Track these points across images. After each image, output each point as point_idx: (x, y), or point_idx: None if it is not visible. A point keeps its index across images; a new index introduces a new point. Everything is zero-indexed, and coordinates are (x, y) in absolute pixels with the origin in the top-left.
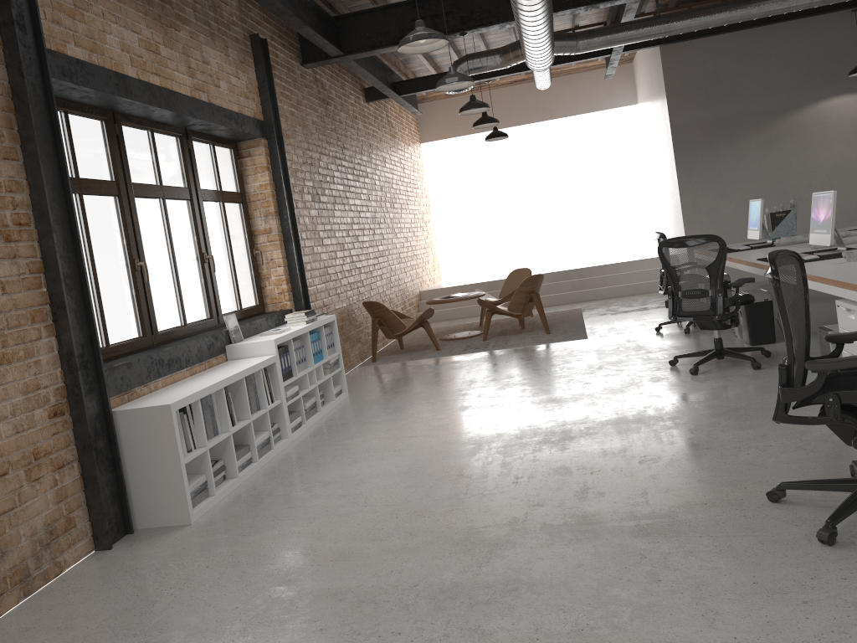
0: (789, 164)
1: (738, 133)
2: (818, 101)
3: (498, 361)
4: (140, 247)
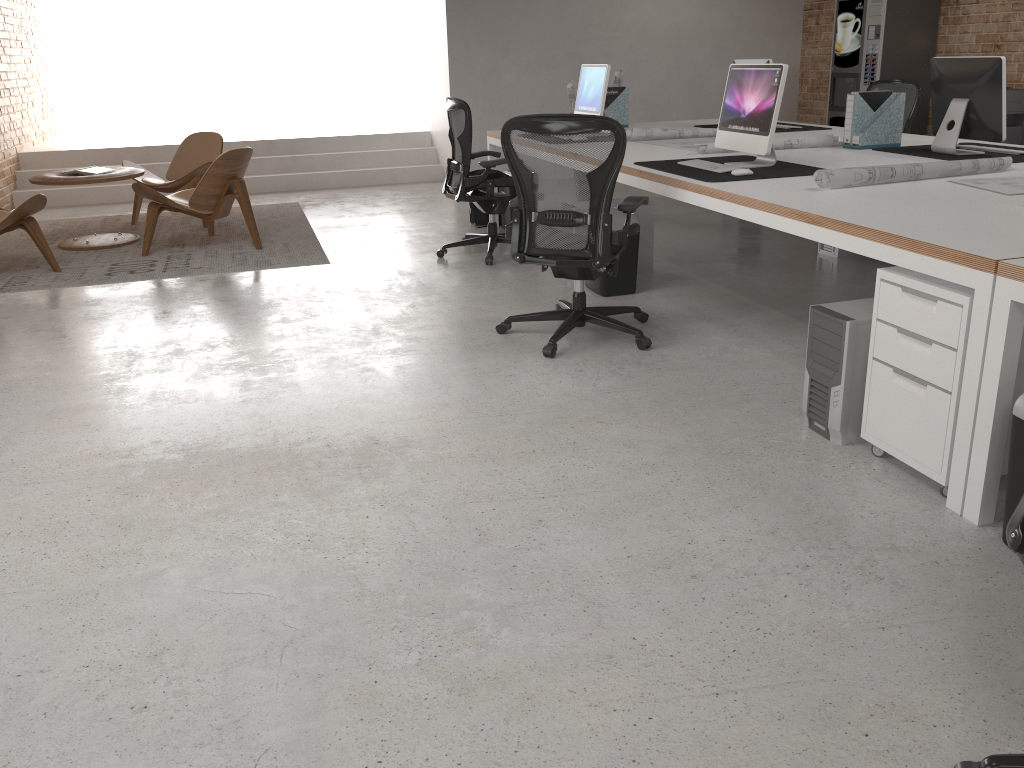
0: (590, 22)
1: None
2: None
3: (179, 304)
4: None
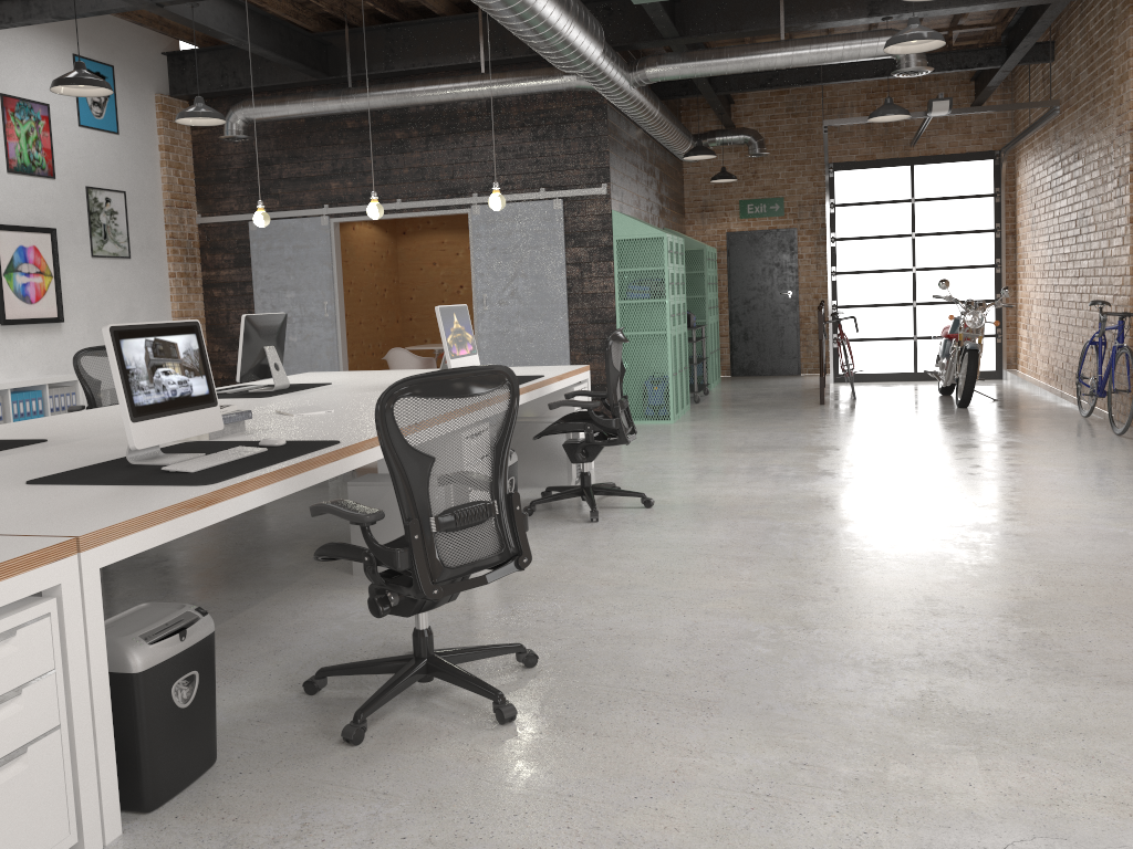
0: None
1: None
2: None
3: None
4: None
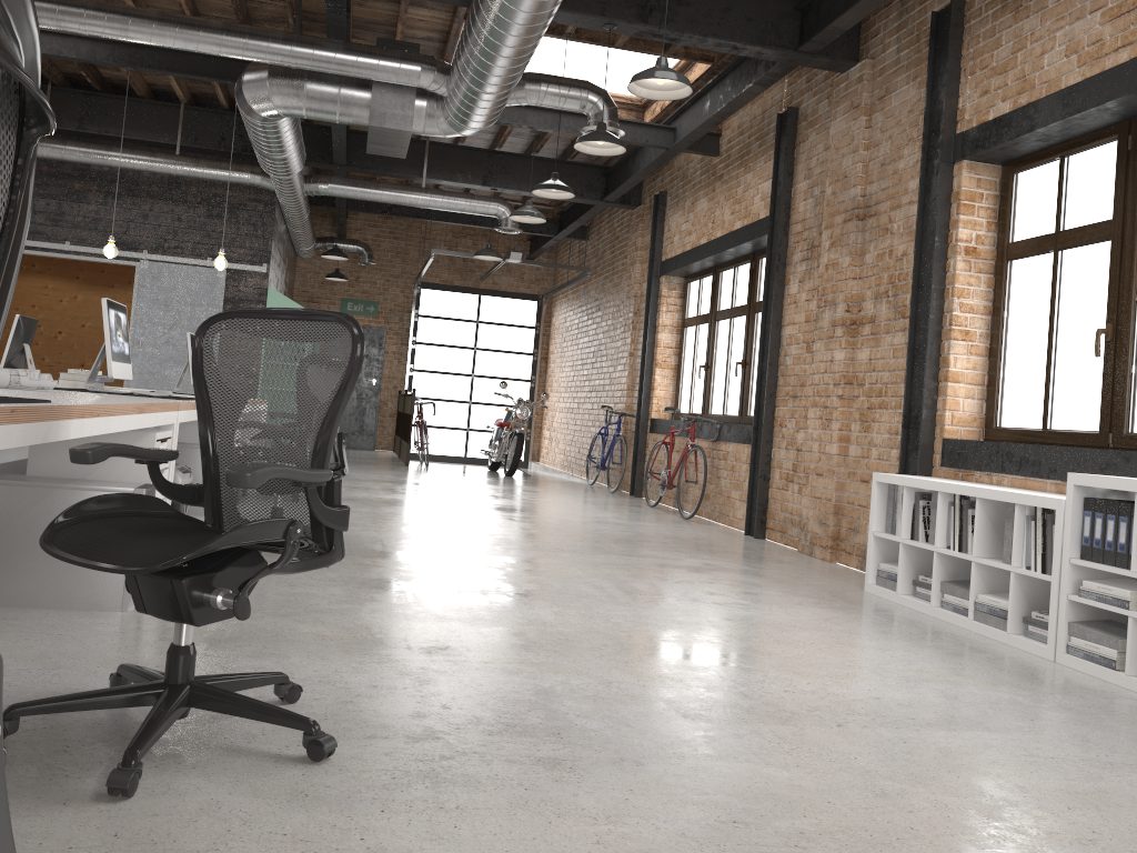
0: None
1: None
2: None
3: None
4: (1123, 307)
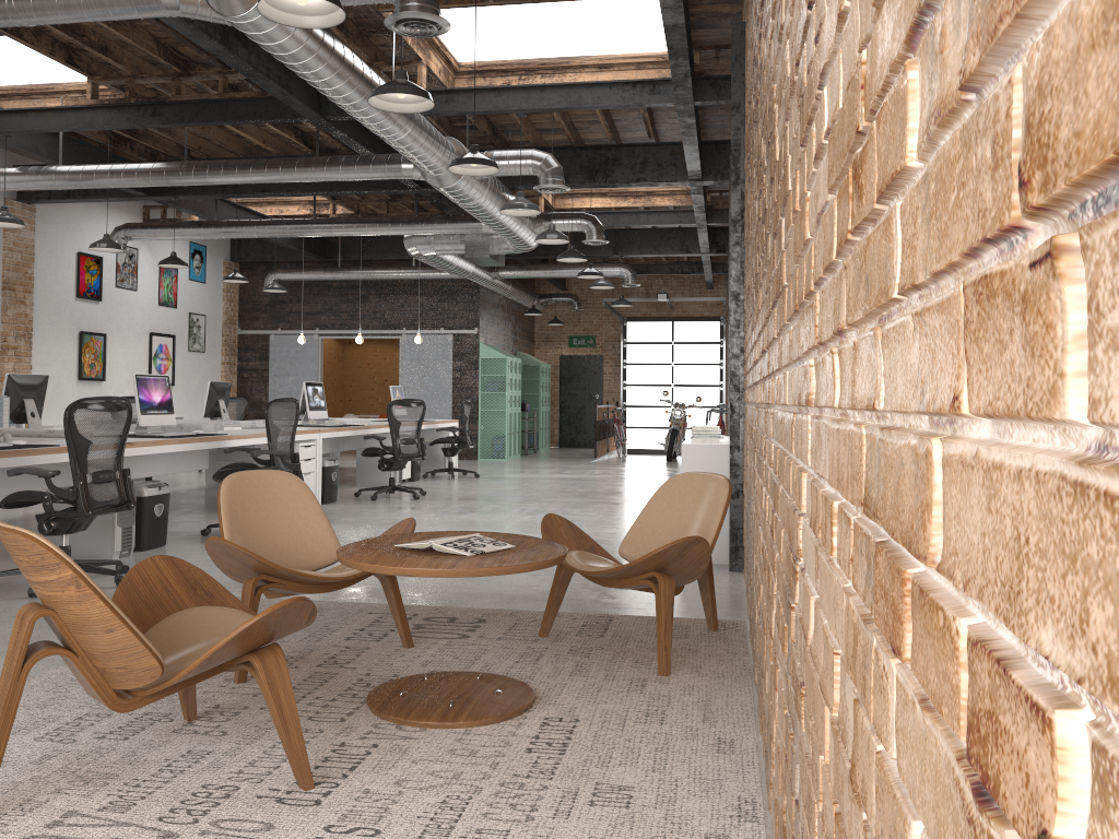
0: None
1: None
2: None
3: (443, 579)
4: None
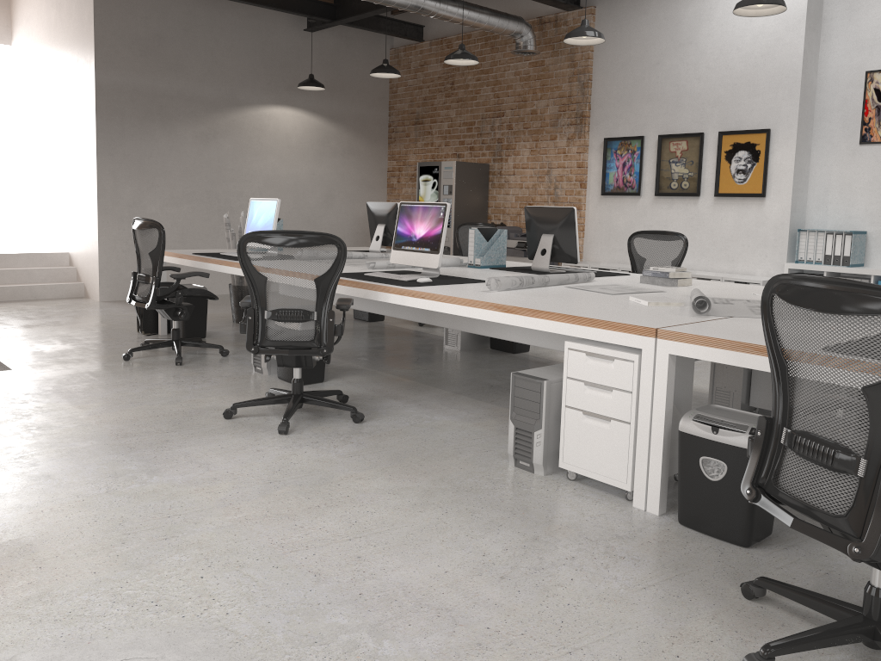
0: (225, 167)
1: (176, 117)
2: (260, 105)
3: None
4: None
